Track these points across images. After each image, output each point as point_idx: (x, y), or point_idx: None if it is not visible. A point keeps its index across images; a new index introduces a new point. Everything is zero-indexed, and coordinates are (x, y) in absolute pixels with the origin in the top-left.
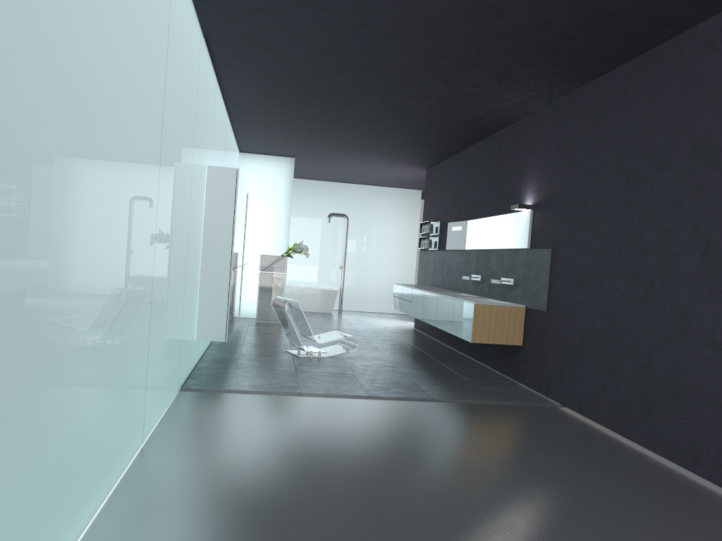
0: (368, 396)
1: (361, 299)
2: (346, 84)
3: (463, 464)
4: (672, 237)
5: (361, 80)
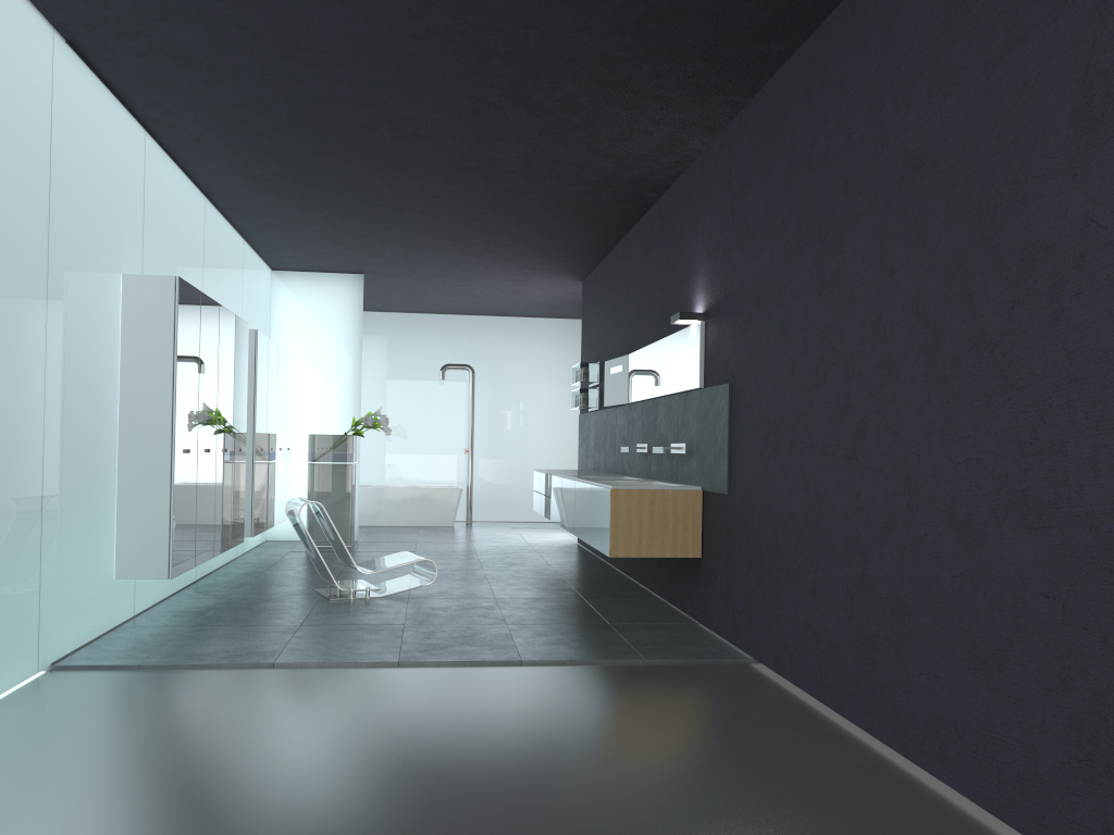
0: (398, 662)
1: (505, 501)
2: (361, 122)
3: (483, 788)
4: (886, 332)
5: (381, 113)
